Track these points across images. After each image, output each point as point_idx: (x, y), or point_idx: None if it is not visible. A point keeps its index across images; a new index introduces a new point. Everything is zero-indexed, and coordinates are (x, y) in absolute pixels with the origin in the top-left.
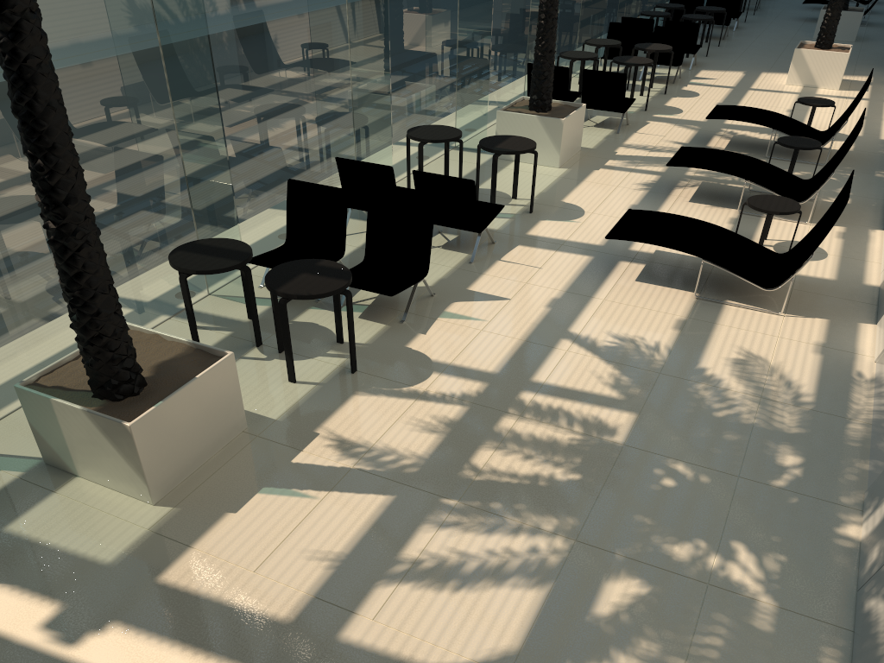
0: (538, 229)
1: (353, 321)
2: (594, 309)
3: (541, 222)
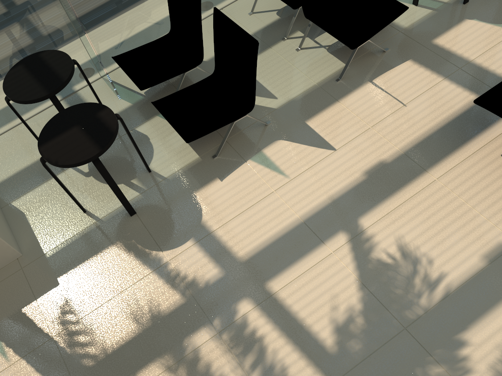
0: (452, 34)
1: (114, 183)
2: (412, 193)
3: (465, 22)
